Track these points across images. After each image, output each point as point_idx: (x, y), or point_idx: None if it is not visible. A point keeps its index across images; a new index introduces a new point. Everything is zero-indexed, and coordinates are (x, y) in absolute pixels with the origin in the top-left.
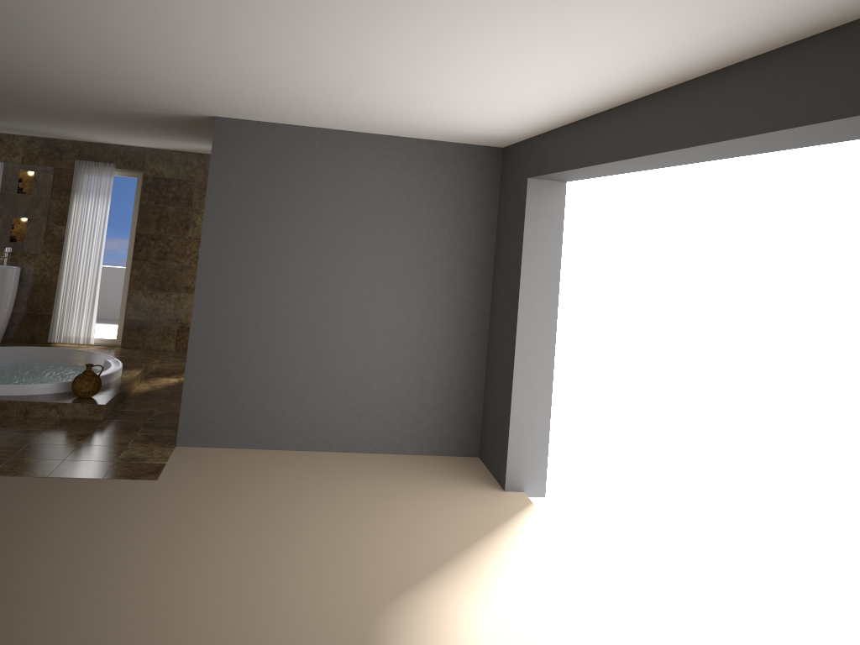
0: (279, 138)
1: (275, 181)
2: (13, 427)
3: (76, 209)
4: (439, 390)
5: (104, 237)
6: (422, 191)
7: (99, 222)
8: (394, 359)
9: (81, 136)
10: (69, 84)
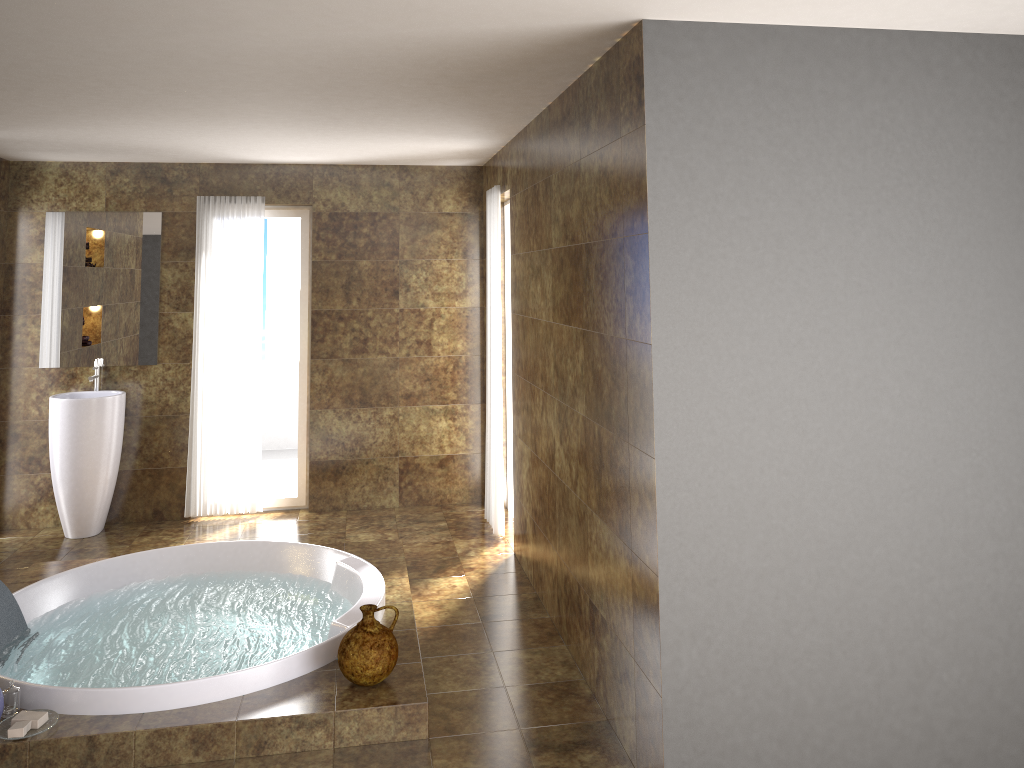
0: (783, 58)
1: (789, 159)
2: None
3: (208, 280)
4: None
5: (259, 323)
6: None
7: (248, 298)
8: None
9: (214, 149)
10: None
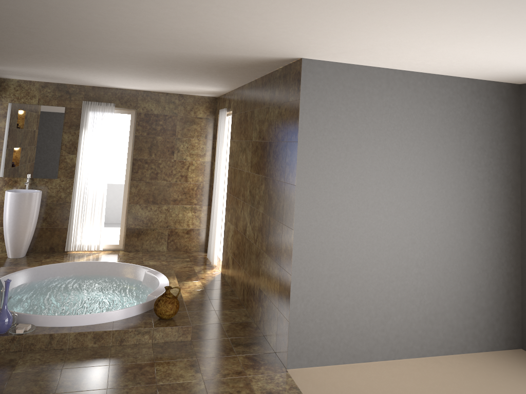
0: (354, 77)
1: (353, 116)
2: (121, 361)
3: (85, 141)
4: (489, 294)
5: (107, 162)
6: (465, 122)
7: (103, 150)
8: (454, 269)
9: (96, 81)
10: (224, 20)
